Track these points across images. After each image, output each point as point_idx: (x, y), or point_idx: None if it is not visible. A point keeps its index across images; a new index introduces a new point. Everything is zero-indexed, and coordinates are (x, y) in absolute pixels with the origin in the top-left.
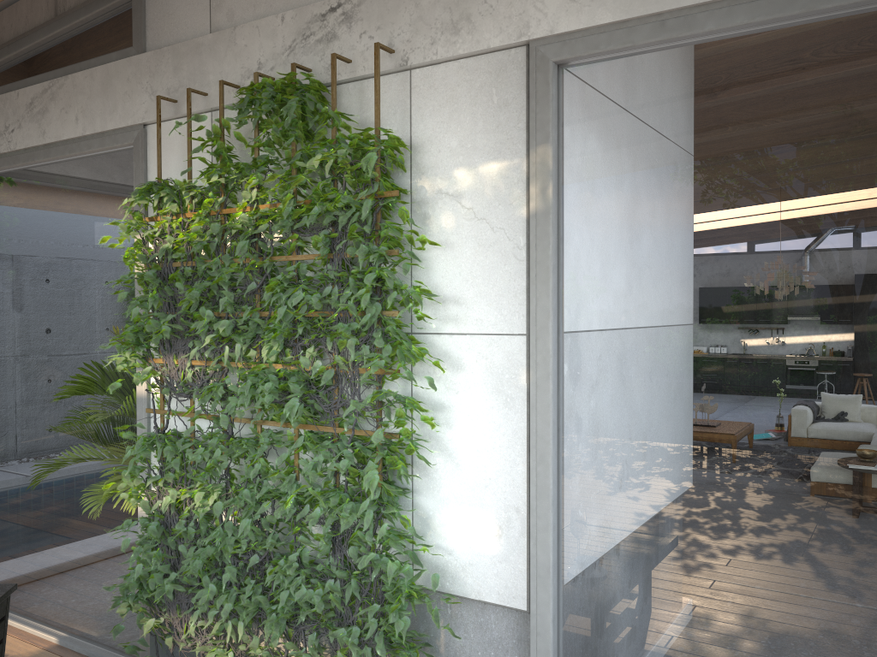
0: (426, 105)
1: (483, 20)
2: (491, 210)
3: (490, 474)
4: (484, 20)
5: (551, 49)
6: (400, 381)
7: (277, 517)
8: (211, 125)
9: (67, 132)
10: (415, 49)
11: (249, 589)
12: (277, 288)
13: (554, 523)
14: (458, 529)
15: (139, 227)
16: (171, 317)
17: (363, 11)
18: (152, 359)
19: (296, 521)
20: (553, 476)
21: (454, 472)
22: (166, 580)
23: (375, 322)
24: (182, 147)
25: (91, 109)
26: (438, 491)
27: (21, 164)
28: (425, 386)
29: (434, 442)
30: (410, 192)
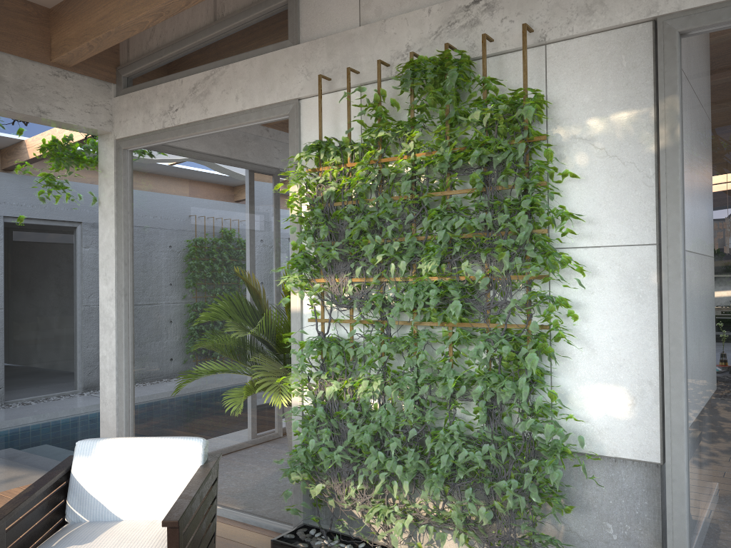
0: (560, 71)
1: (615, 2)
2: (621, 149)
3: (624, 356)
4: (616, 3)
5: (677, 22)
6: (538, 287)
7: (438, 396)
8: (360, 96)
9: (227, 108)
10: (553, 28)
11: (411, 456)
12: (437, 216)
13: (685, 392)
14: (594, 402)
15: (302, 176)
16: (339, 244)
17: (504, 2)
18: (314, 279)
19: (457, 398)
20: (684, 354)
21: (590, 356)
22: (335, 451)
23: (527, 238)
24: (333, 115)
25: (250, 90)
26: (575, 372)
27: (183, 136)
28: (561, 289)
29: (571, 333)
30: (547, 139)
